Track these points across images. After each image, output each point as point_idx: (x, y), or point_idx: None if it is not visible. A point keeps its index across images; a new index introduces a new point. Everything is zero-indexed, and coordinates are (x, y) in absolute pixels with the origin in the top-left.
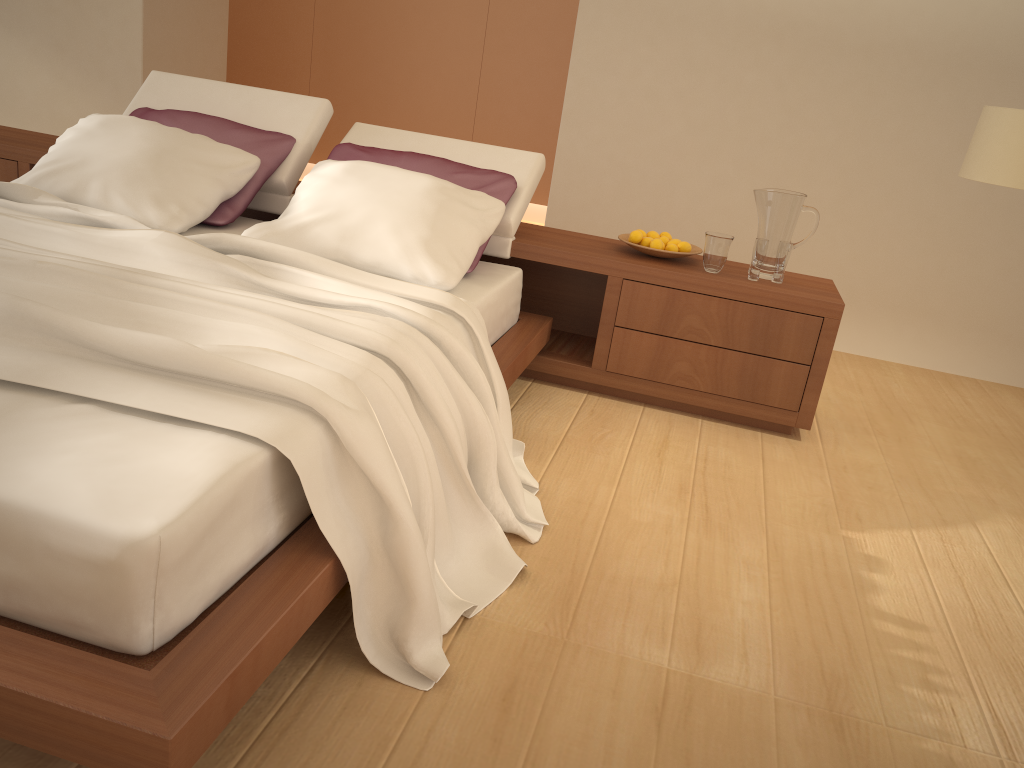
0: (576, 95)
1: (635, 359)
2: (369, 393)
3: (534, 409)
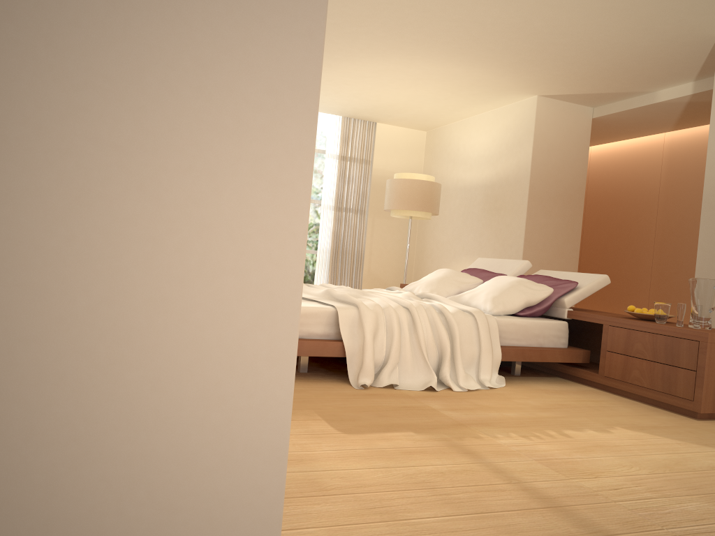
0: (702, 258)
1: (615, 369)
2: (386, 311)
3: (551, 384)
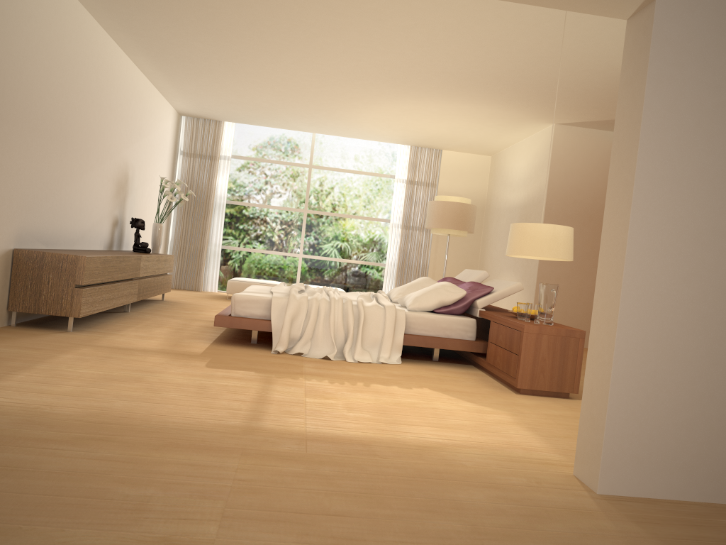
0: None
1: (491, 356)
2: (310, 302)
3: (449, 367)
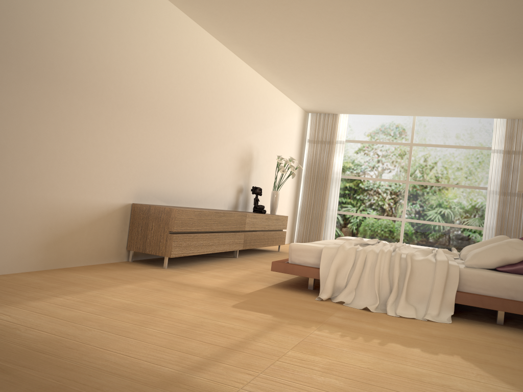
0: None
1: None
2: (358, 253)
3: (512, 333)
